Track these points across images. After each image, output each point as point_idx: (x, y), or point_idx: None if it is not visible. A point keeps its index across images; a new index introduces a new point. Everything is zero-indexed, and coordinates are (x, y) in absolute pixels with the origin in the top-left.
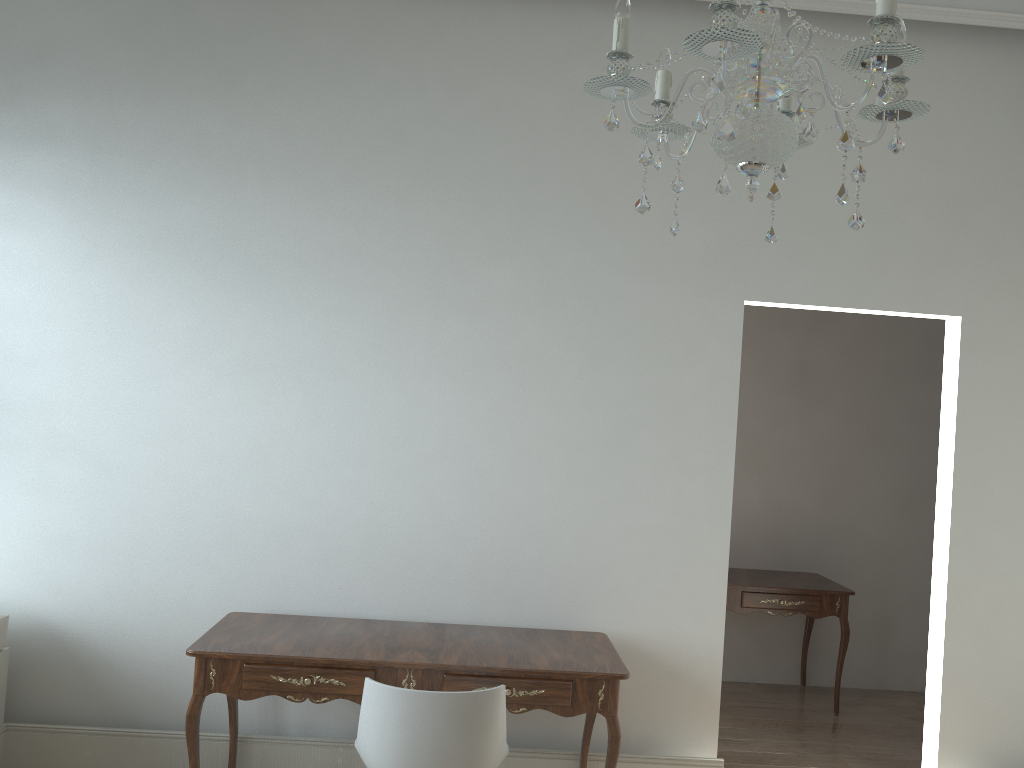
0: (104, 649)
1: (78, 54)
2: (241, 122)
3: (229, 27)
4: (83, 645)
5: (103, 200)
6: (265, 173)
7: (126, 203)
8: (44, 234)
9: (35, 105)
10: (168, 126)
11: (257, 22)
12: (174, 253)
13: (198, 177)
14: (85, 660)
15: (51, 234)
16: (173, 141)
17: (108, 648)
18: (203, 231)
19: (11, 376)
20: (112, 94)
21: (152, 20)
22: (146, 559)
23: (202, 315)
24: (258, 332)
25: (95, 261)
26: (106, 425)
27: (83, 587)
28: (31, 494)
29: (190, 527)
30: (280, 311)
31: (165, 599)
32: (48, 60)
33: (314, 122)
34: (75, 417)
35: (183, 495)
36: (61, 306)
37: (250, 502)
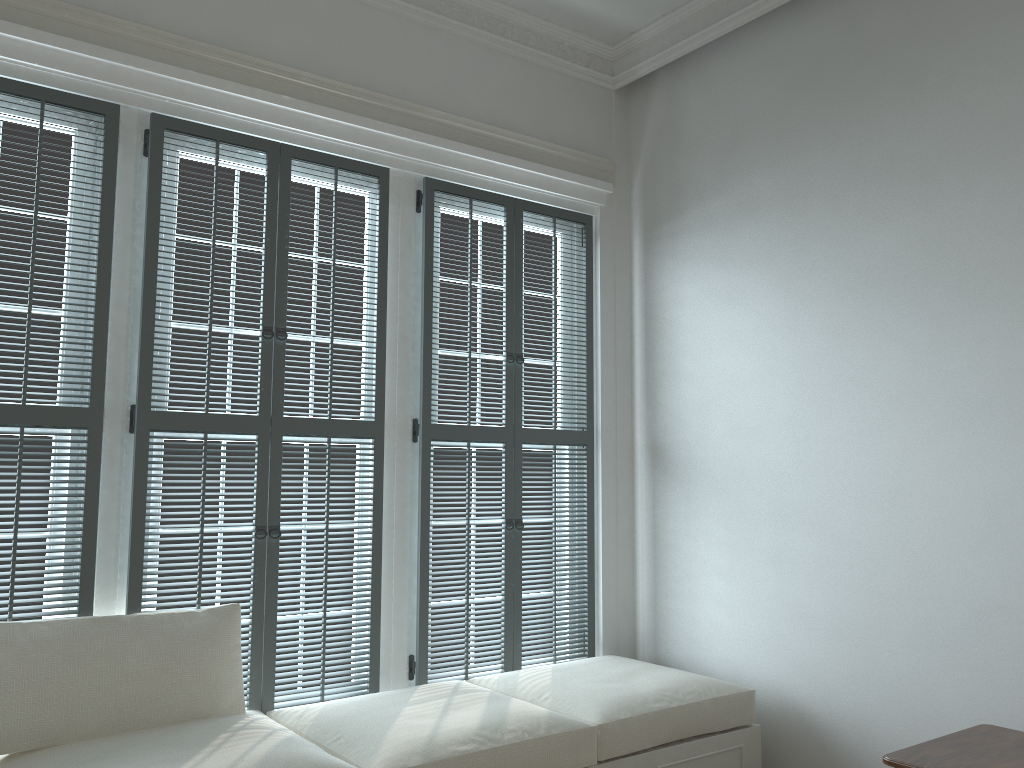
0: (852, 745)
1: (766, 122)
2: (928, 121)
3: (902, 24)
4: (832, 736)
5: (801, 255)
6: (963, 169)
7: (822, 251)
8: (756, 303)
9: (738, 184)
10: (853, 157)
11: (932, 2)
12: (874, 291)
13: (889, 200)
14: (835, 754)
15: (762, 302)
16: (859, 171)
17: (856, 745)
18: (901, 258)
19: (743, 447)
20: (798, 147)
21: (826, 57)
22: (884, 645)
23: (912, 354)
24: (980, 362)
25: (801, 319)
26: (828, 490)
27: (825, 670)
28: (770, 565)
29: (928, 609)
30: (1005, 331)
31: (910, 696)
32: (744, 139)
33: (1017, 84)
34: (799, 484)
35: (916, 570)
36: (776, 371)
37: (998, 581)
